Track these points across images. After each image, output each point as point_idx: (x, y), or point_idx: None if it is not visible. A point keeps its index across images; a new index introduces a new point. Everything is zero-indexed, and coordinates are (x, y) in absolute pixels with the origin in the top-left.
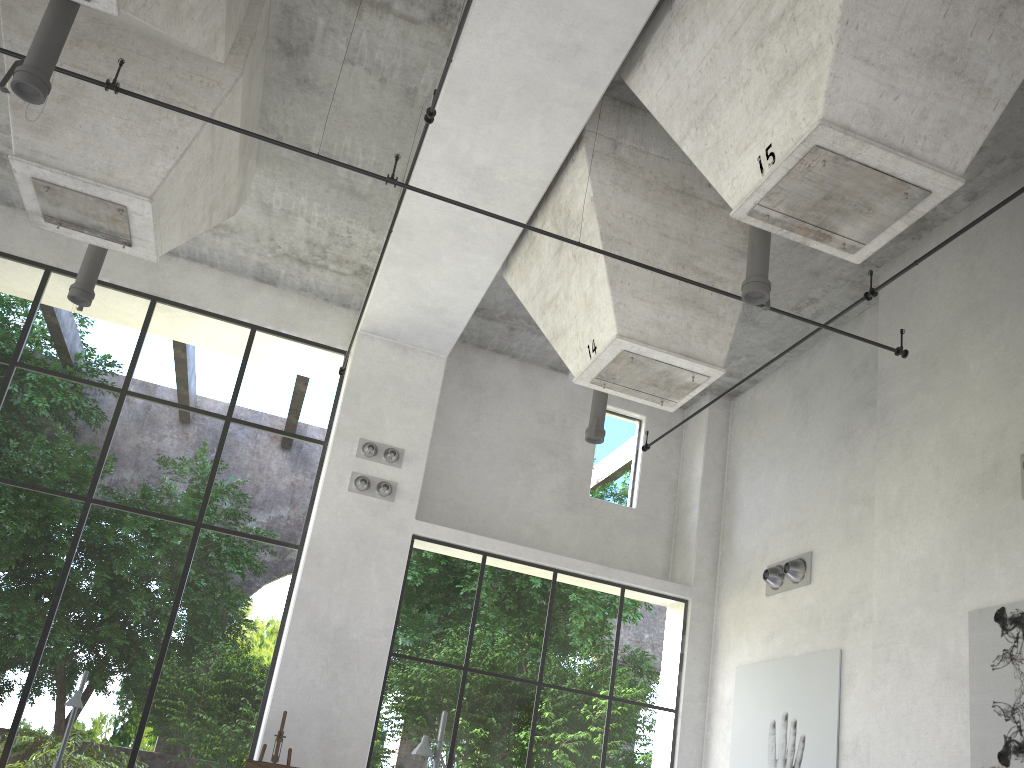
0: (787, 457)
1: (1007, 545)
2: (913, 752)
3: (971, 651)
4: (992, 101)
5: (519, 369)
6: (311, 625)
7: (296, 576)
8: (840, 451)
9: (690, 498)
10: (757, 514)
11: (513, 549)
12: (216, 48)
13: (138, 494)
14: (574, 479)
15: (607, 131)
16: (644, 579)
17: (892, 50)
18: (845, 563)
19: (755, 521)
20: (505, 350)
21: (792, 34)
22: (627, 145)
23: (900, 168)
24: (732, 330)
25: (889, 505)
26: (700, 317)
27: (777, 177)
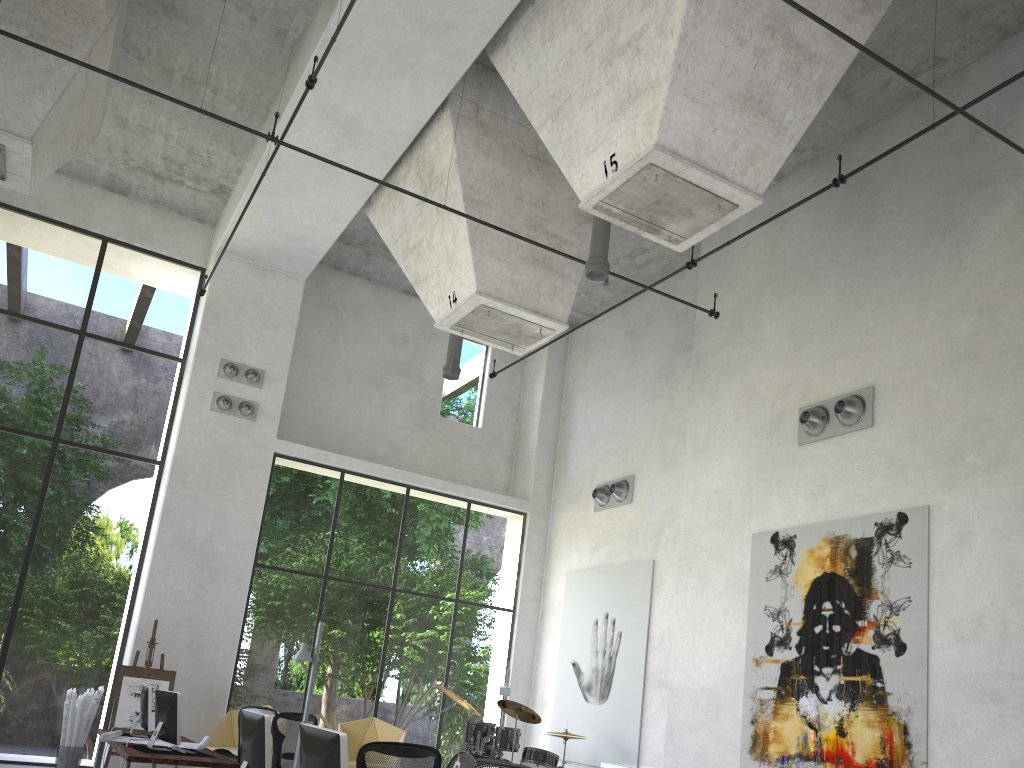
0: (617, 389)
1: (784, 482)
2: (704, 645)
3: (752, 566)
4: (788, 138)
5: (374, 292)
6: (178, 539)
7: (158, 491)
8: (662, 388)
9: (531, 420)
10: (589, 438)
11: (370, 467)
12: None
13: None
14: (425, 400)
15: (470, 95)
16: (488, 494)
17: (713, 91)
18: (661, 487)
19: (587, 444)
20: (361, 273)
21: (636, 63)
22: (488, 110)
23: (715, 186)
24: (575, 289)
25: (698, 441)
26: (548, 277)
27: (618, 183)
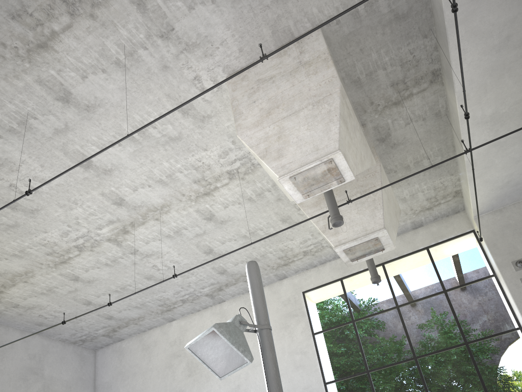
0: None
1: None
2: None
3: None
4: None
5: None
6: None
7: None
8: None
9: None
10: None
11: None
12: (372, 161)
13: (408, 348)
14: None
15: None
16: None
17: None
18: None
19: None
20: None
21: None
22: None
23: None
24: None
25: None
26: None
27: None
